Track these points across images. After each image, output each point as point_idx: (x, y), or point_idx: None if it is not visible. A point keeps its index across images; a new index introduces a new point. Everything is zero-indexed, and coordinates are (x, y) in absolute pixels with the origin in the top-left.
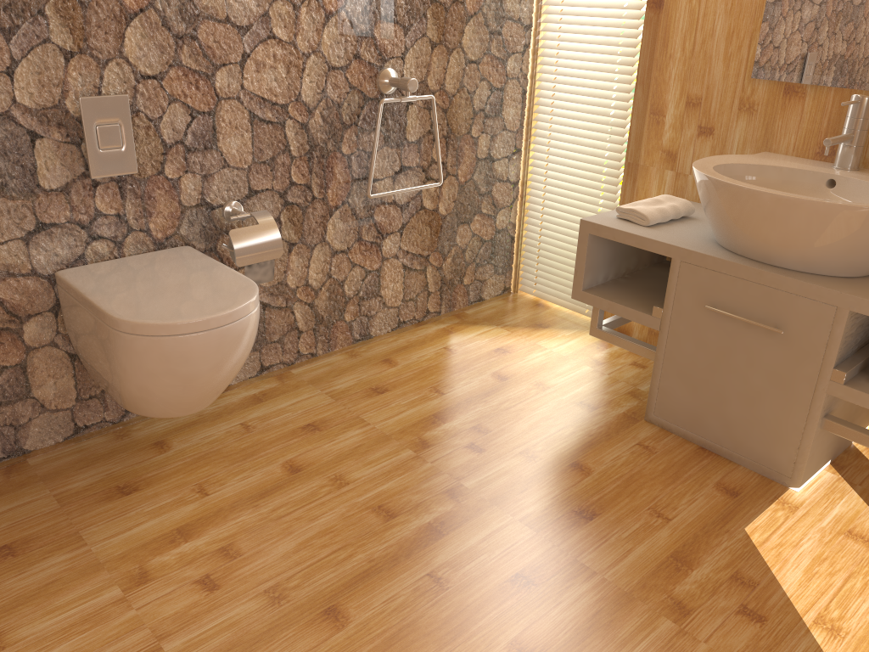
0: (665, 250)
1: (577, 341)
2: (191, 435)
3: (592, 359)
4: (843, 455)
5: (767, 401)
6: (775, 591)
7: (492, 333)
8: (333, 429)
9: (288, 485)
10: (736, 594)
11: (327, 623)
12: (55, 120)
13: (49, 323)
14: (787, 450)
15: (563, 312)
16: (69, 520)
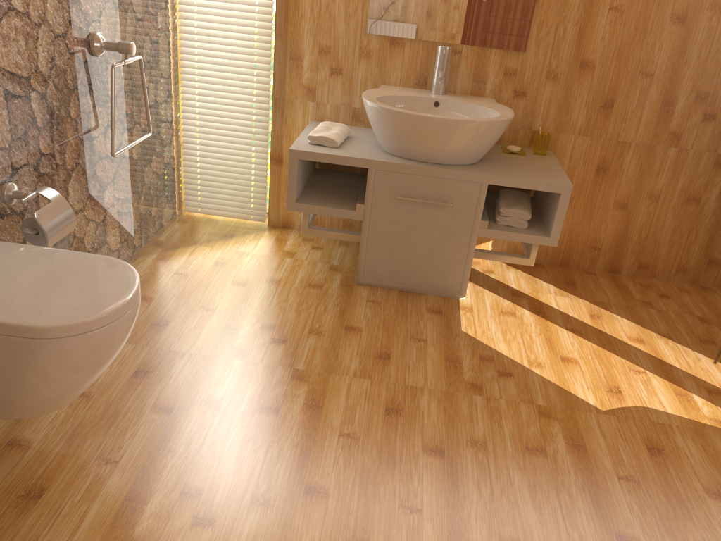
0: (363, 163)
1: (263, 241)
2: (38, 423)
3: (286, 252)
4: None
5: (442, 250)
6: (502, 357)
7: (198, 251)
8: (160, 367)
9: (176, 423)
10: (490, 367)
11: (315, 498)
12: None
13: None
14: (456, 276)
15: (231, 222)
16: None
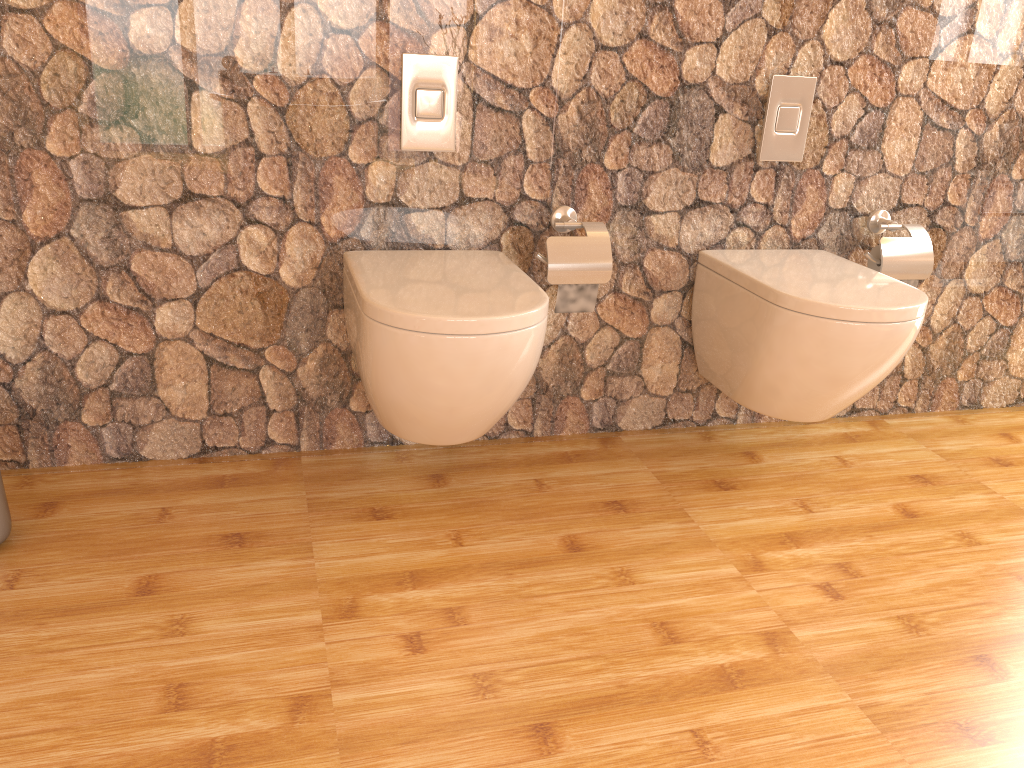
0: None
1: None
2: (781, 454)
3: None
4: None
5: None
6: None
7: None
8: (948, 486)
9: (903, 526)
10: None
11: (980, 669)
12: (744, 95)
13: (678, 302)
14: None
15: None
16: (671, 497)
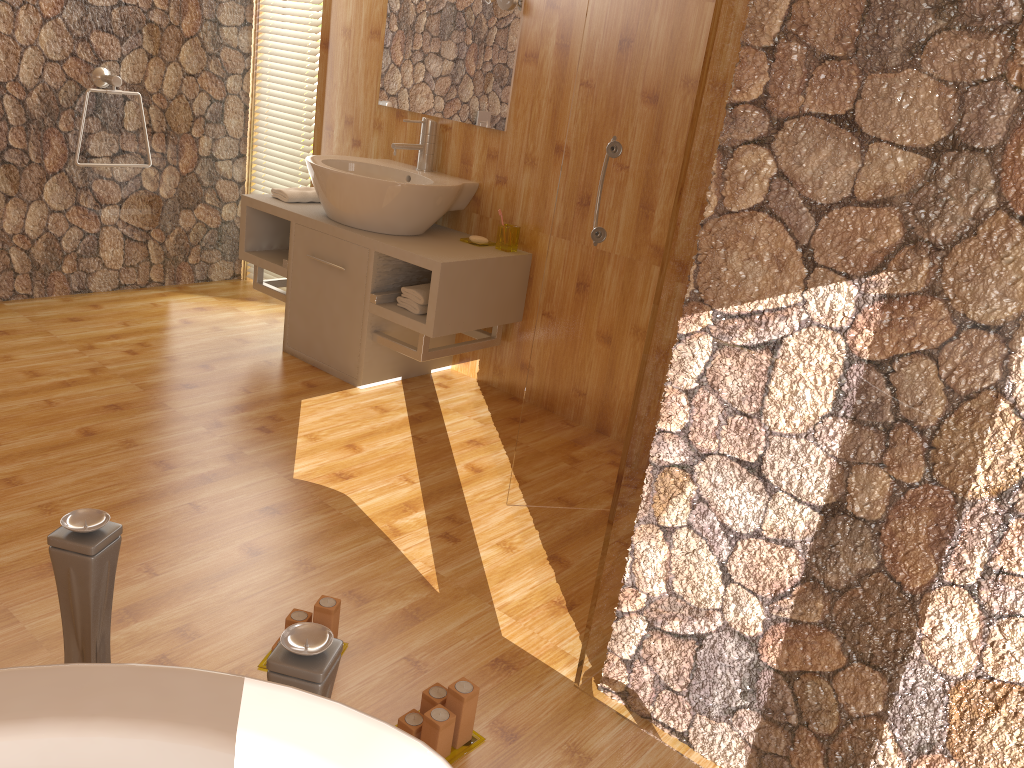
0: (287, 215)
1: (271, 310)
2: None
3: (274, 319)
4: (416, 377)
5: (343, 323)
6: (292, 423)
7: (202, 299)
8: (20, 335)
9: None
10: (263, 422)
11: None
12: None
13: None
14: (354, 358)
15: None
16: None
